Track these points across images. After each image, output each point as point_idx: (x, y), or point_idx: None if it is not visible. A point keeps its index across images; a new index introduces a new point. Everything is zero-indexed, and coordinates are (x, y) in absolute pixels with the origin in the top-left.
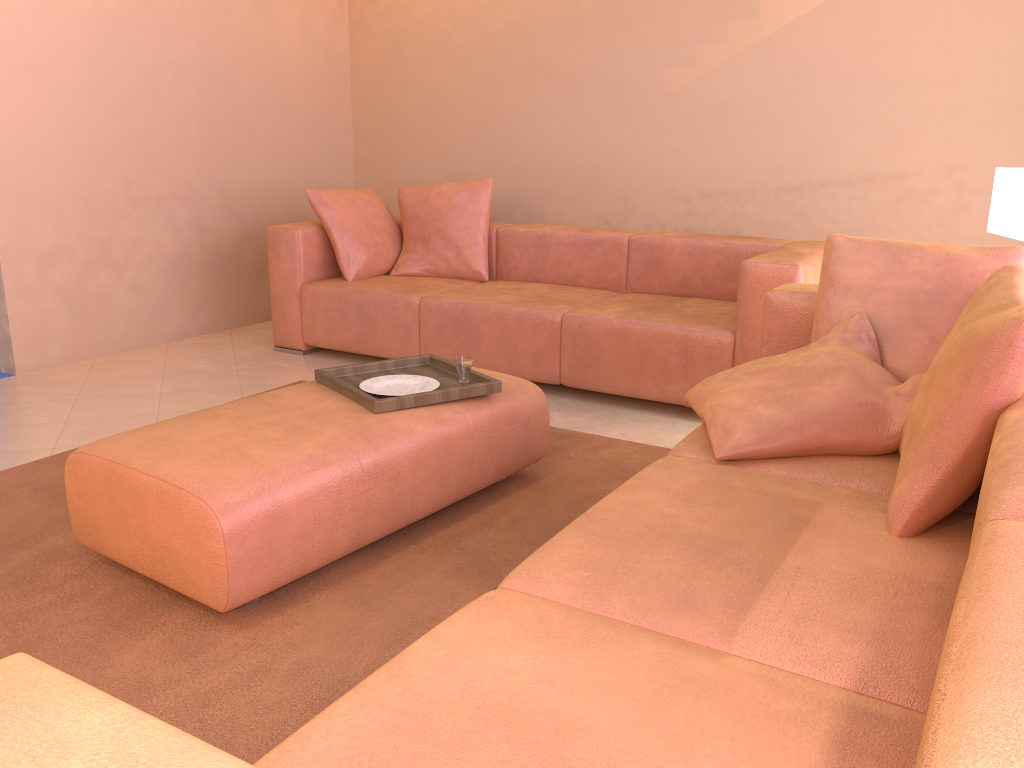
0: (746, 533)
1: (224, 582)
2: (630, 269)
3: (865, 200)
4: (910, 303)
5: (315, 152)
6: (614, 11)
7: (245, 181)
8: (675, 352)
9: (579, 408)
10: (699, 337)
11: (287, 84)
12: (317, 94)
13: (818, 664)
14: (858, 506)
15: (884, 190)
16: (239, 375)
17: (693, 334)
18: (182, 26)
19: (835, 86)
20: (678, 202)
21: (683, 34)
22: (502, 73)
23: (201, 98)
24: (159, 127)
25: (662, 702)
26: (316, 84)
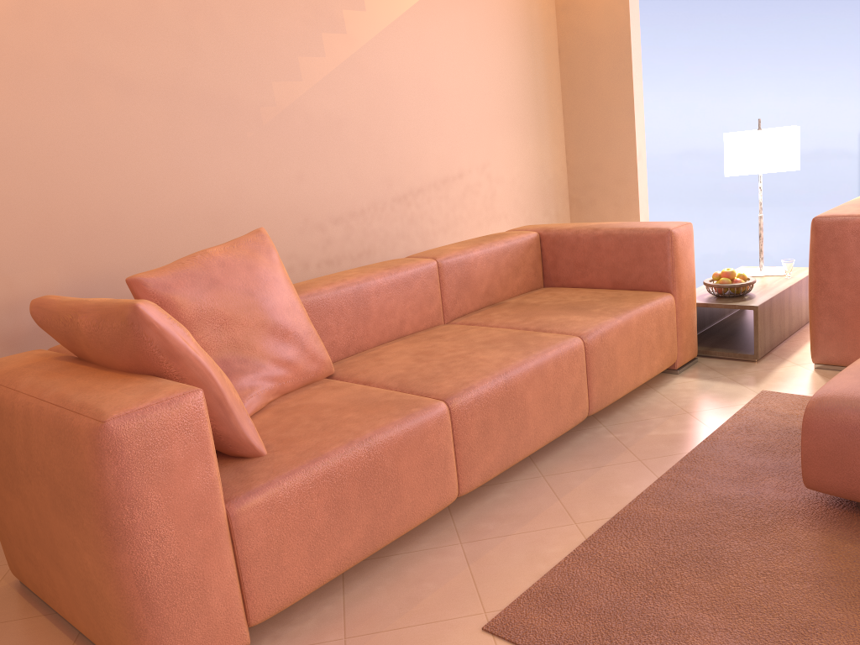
0: None
1: None
2: (446, 295)
3: (446, 198)
4: None
5: None
6: (198, 4)
7: None
8: (654, 328)
9: (631, 423)
10: (663, 306)
11: None
12: None
13: None
14: None
15: (454, 188)
16: None
17: (660, 305)
18: None
19: (411, 101)
20: (314, 233)
21: (283, 42)
22: (31, 81)
23: None
24: None
25: None
26: None
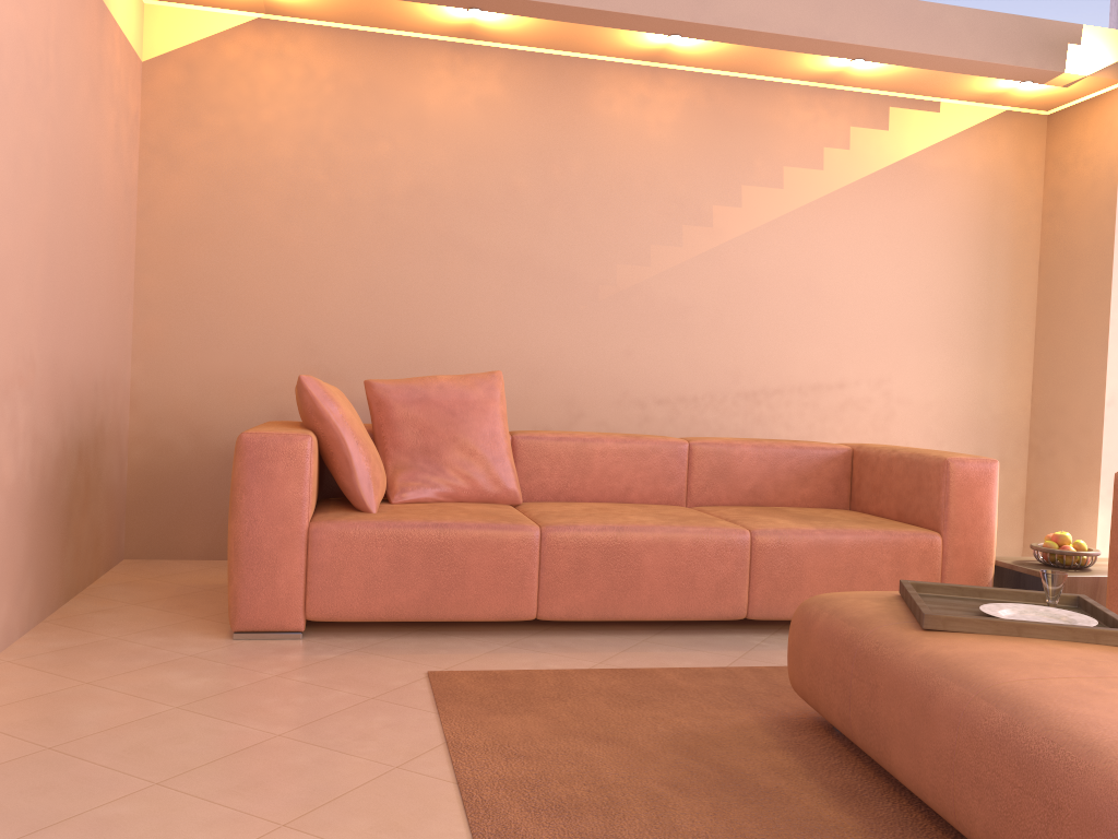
0: None
1: None
2: (692, 479)
3: (814, 407)
4: None
5: (112, 324)
6: (557, 195)
7: (69, 361)
8: (887, 560)
9: None
10: (911, 541)
11: (102, 216)
12: (118, 238)
13: None
14: None
15: (829, 397)
16: (310, 682)
17: (905, 538)
18: (45, 93)
19: (784, 299)
20: (632, 407)
21: (636, 230)
22: (405, 245)
23: (49, 216)
24: (16, 254)
25: None
26: (118, 223)
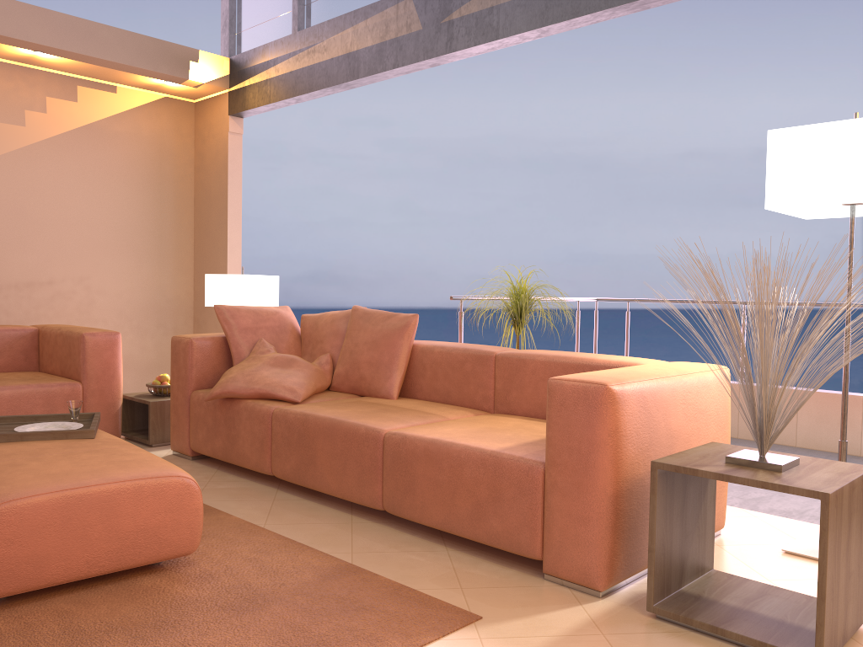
0: (378, 407)
1: (201, 526)
2: None
3: (29, 298)
4: (274, 332)
5: None
6: None
7: None
8: (40, 403)
9: None
10: (58, 389)
11: None
12: None
13: (465, 414)
14: (367, 398)
15: (41, 291)
16: None
17: (53, 388)
18: None
19: None
20: None
21: None
22: None
23: None
24: None
25: (480, 422)
26: None
